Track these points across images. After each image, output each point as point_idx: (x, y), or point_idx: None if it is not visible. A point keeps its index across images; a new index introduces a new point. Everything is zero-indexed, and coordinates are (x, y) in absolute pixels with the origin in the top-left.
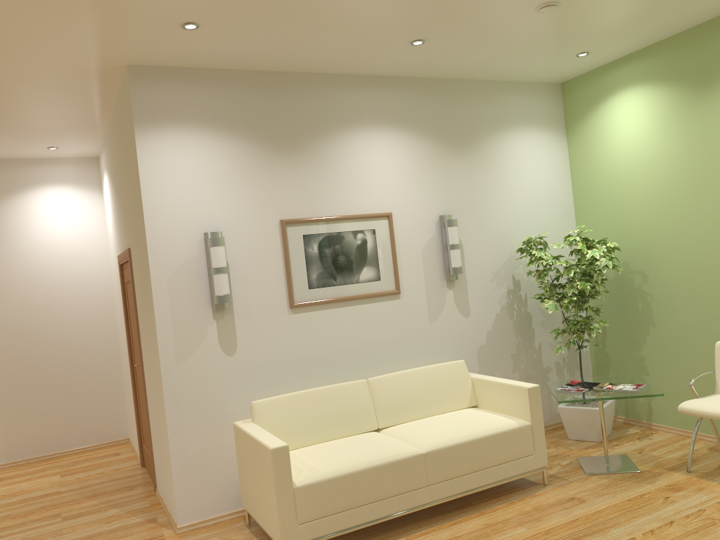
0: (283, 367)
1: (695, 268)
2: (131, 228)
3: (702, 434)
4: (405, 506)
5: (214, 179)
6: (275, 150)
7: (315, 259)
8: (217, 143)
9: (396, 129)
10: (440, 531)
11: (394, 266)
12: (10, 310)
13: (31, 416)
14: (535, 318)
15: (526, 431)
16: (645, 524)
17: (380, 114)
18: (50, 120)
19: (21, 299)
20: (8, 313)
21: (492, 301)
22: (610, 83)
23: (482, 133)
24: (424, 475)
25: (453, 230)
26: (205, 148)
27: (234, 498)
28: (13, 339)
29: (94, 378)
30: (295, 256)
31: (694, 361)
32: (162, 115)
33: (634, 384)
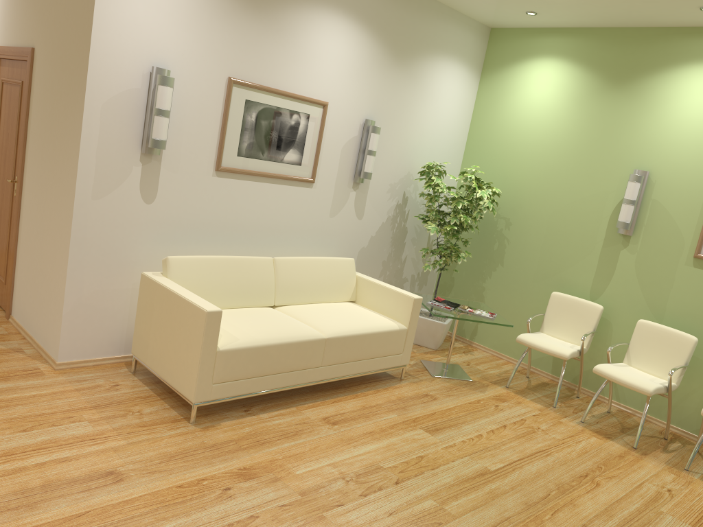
0: (194, 227)
1: (553, 229)
2: (48, 28)
3: (512, 358)
4: (300, 381)
5: (175, 10)
6: (243, 0)
7: (250, 128)
8: None
9: (354, 20)
10: (325, 406)
11: (316, 156)
12: None
13: None
14: (409, 234)
15: (403, 334)
16: (486, 424)
17: (345, 0)
18: None
19: None
20: None
21: (382, 211)
22: (537, 47)
23: (420, 52)
24: (321, 357)
25: (375, 137)
26: None
27: (119, 344)
28: None
29: None
30: (233, 119)
31: (525, 301)
32: None
33: (488, 312)
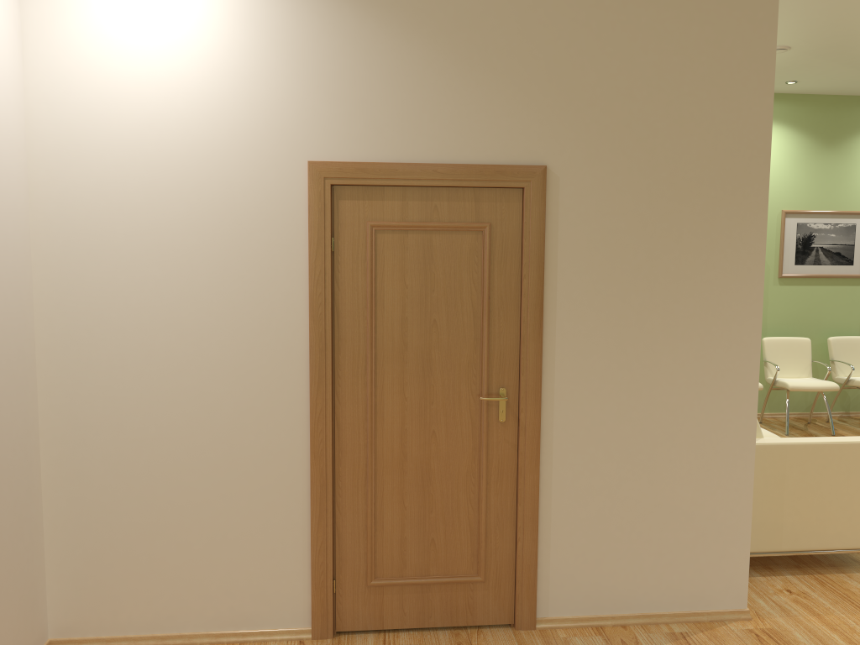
0: None
1: None
2: (603, 134)
3: None
4: None
5: None
6: None
7: None
8: None
9: None
10: None
11: None
12: None
13: None
14: None
15: None
16: None
17: None
18: None
19: None
20: None
21: None
22: None
23: None
24: None
25: None
26: None
27: None
28: None
29: (8, 495)
30: None
31: None
32: None
33: None
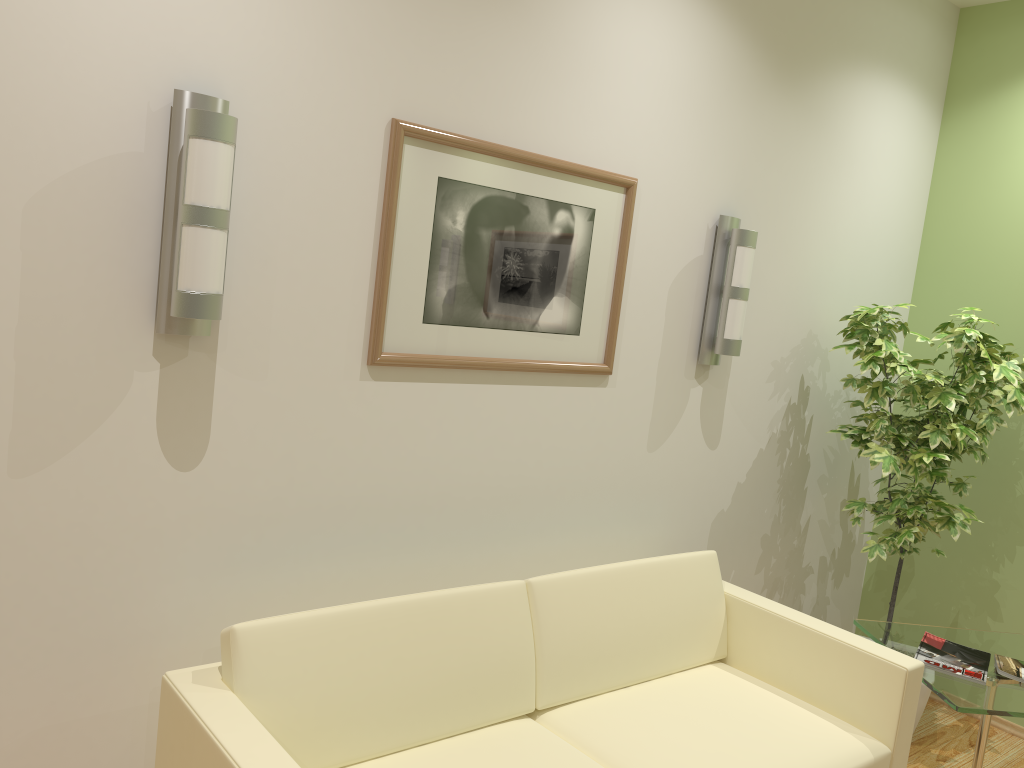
0: (318, 516)
1: None
2: None
3: None
4: None
5: None
6: None
7: (453, 250)
8: None
9: None
10: None
11: (613, 309)
12: None
13: None
14: (813, 468)
15: None
16: None
17: None
18: None
19: None
20: None
21: (759, 424)
22: None
23: (828, 60)
24: None
25: (747, 255)
26: None
27: None
28: None
29: None
30: (409, 228)
31: None
32: None
33: None
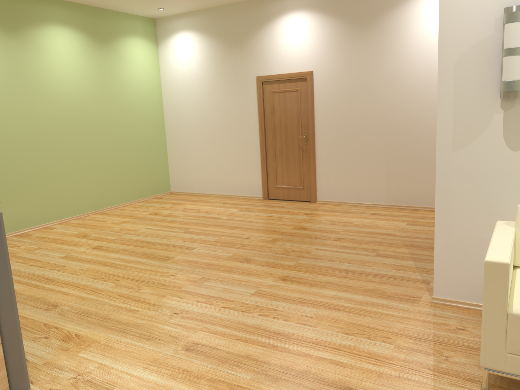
0: None
1: None
2: None
3: None
4: None
5: None
6: None
7: None
8: None
9: None
10: None
11: None
12: (398, 93)
13: (405, 175)
14: None
15: None
16: None
17: None
18: None
19: (407, 85)
20: (397, 96)
21: None
22: None
23: None
24: None
25: None
26: None
27: None
28: (398, 116)
29: None
30: None
31: None
32: None
33: None
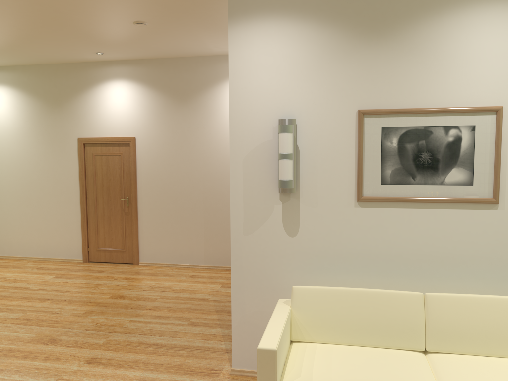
0: (341, 257)
1: None
2: None
3: None
4: None
5: (294, 67)
6: (363, 35)
7: (392, 154)
8: (302, 31)
9: None
10: None
11: (494, 171)
12: (214, 163)
13: (221, 238)
14: None
15: None
16: None
17: None
18: (219, 22)
19: (222, 157)
20: (213, 166)
21: None
22: None
23: None
24: None
25: None
26: (289, 37)
27: None
28: (214, 184)
29: None
30: (370, 148)
31: None
32: (252, 6)
33: None
